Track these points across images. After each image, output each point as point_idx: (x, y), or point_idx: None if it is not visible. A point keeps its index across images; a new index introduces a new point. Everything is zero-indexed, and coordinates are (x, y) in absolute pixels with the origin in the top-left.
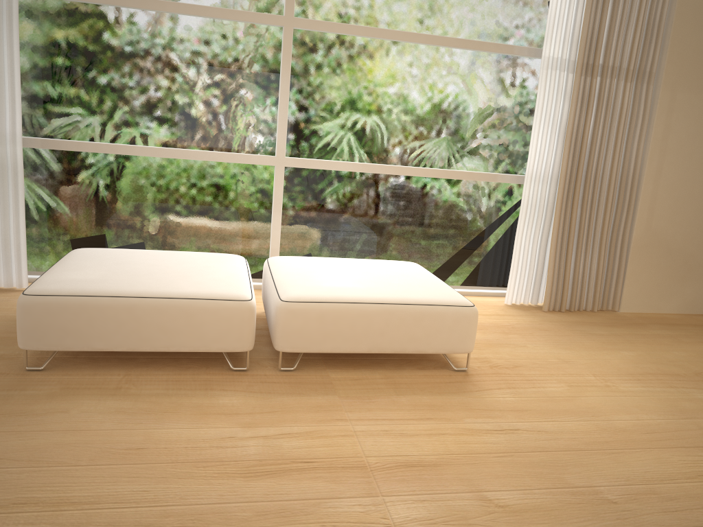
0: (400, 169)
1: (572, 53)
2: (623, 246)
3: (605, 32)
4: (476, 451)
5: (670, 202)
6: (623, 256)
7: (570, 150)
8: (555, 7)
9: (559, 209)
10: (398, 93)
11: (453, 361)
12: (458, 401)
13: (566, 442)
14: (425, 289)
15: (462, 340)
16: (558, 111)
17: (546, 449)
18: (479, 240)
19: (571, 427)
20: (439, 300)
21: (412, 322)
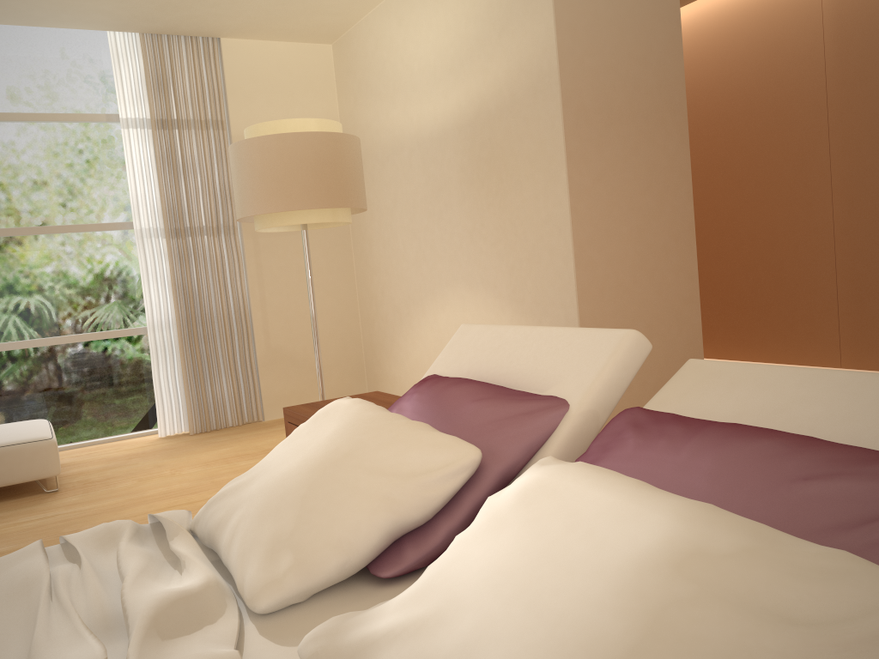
0: (32, 342)
1: (160, 222)
2: (252, 366)
3: (185, 202)
4: (7, 533)
5: (282, 323)
6: (254, 374)
7: (180, 298)
8: (134, 190)
9: (181, 348)
10: (15, 279)
11: (54, 487)
12: (27, 510)
13: (90, 512)
14: (16, 436)
15: (44, 467)
16: (162, 269)
17: (67, 519)
18: (130, 388)
19: (105, 504)
20: (18, 440)
21: None
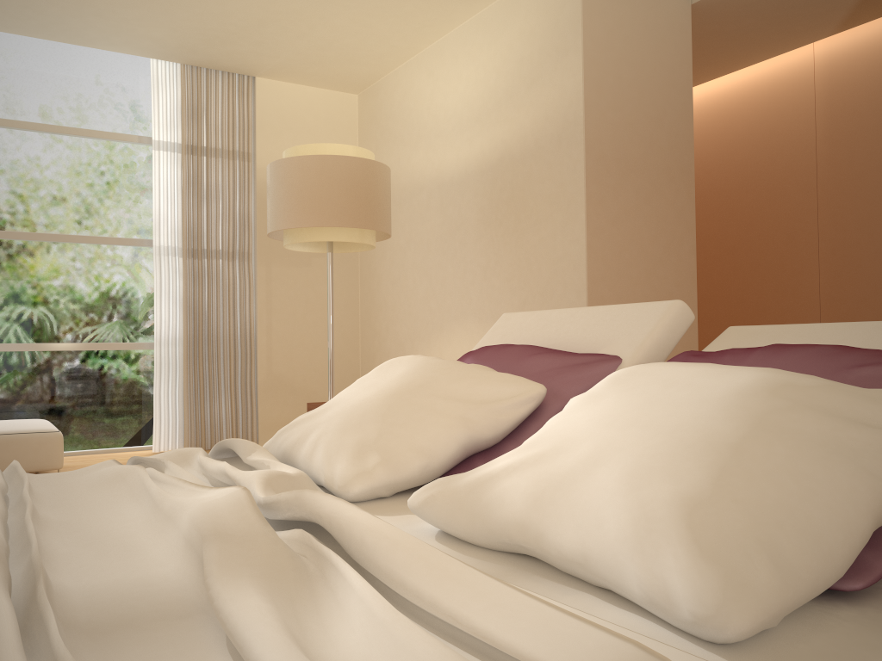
0: (39, 346)
1: (179, 242)
2: (252, 390)
3: (205, 225)
4: None
5: (285, 351)
6: (253, 398)
7: (190, 316)
8: (158, 208)
9: (185, 364)
10: (30, 282)
11: None
12: None
13: None
14: (22, 426)
15: (49, 459)
16: (175, 287)
17: None
18: (129, 401)
19: None
20: (26, 430)
21: (0, 448)
